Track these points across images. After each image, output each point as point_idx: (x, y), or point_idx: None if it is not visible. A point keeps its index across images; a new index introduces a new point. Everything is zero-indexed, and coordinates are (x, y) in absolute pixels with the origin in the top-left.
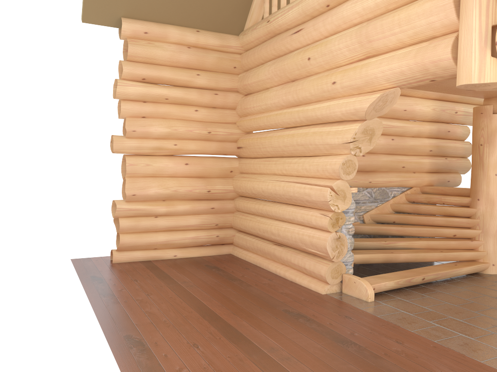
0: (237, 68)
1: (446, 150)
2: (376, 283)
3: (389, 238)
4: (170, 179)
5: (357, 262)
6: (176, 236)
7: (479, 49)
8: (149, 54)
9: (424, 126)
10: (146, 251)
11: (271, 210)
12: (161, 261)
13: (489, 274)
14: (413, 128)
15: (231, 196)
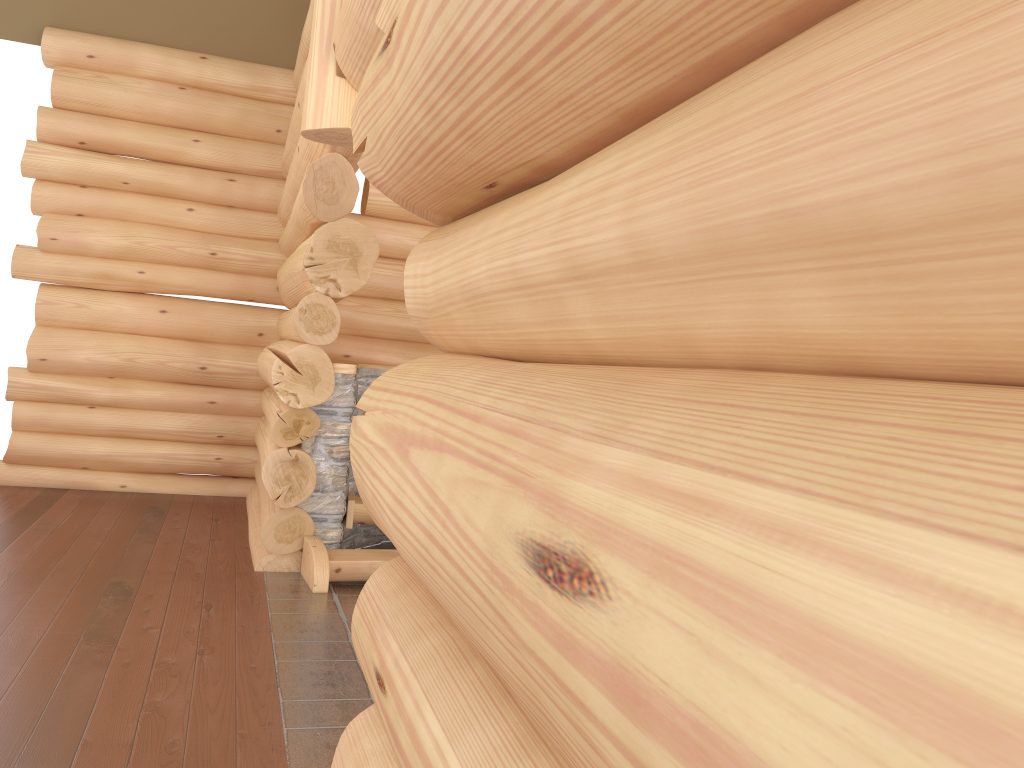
0: (284, 132)
1: None
2: (352, 559)
3: None
4: (125, 337)
5: (369, 522)
6: (130, 448)
7: (319, 61)
8: (94, 96)
9: None
10: (66, 471)
11: (265, 408)
12: (88, 492)
13: None
14: None
15: (255, 383)
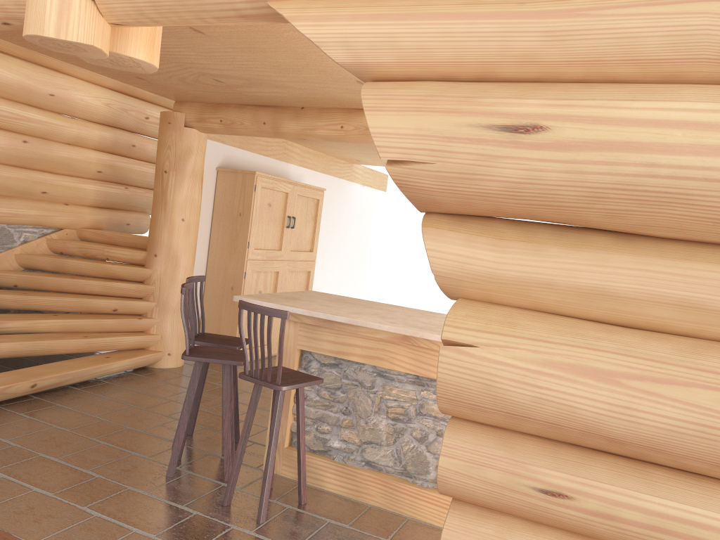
0: None
1: (128, 175)
2: None
3: (12, 313)
4: None
5: None
6: None
7: None
8: None
9: (91, 129)
10: None
11: None
12: None
13: (162, 369)
14: (68, 129)
15: None
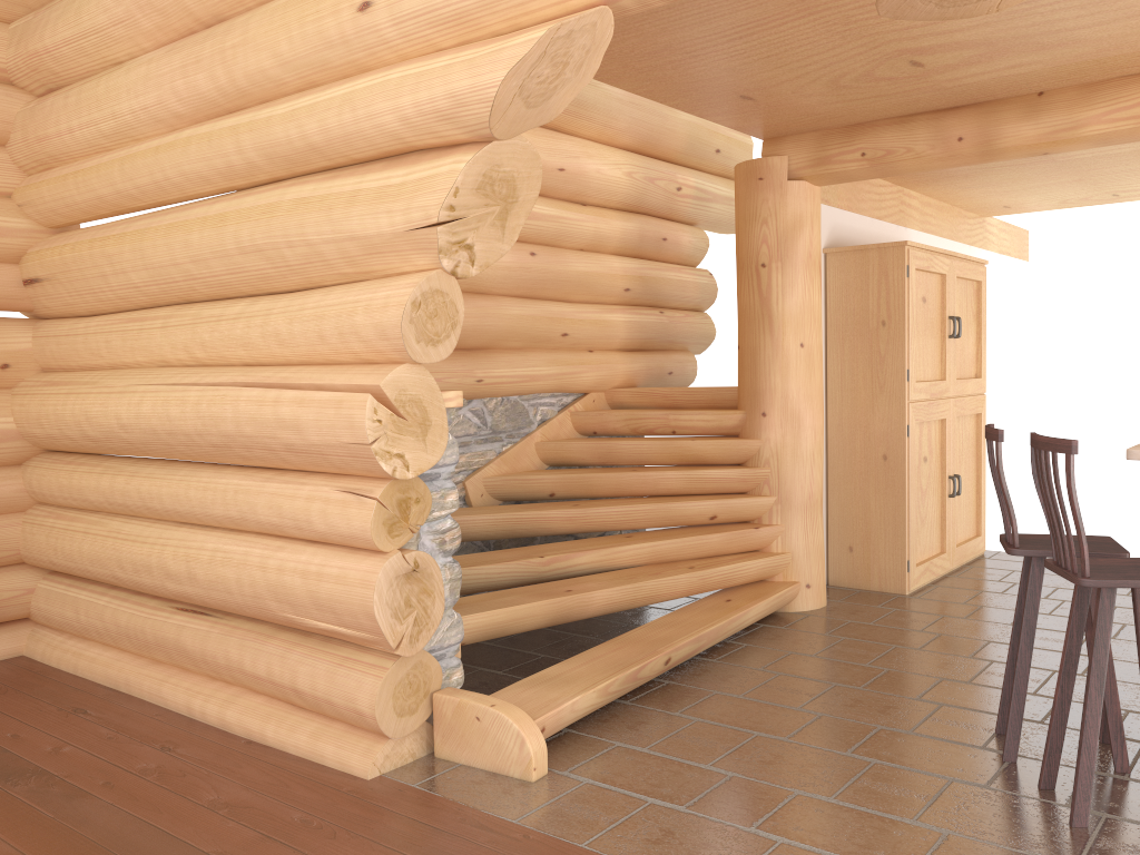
0: None
1: (662, 289)
2: (546, 707)
3: (539, 541)
4: None
5: (473, 640)
6: None
7: None
8: None
9: (610, 220)
10: None
11: (158, 492)
12: None
13: (802, 613)
14: (583, 225)
15: (12, 453)
